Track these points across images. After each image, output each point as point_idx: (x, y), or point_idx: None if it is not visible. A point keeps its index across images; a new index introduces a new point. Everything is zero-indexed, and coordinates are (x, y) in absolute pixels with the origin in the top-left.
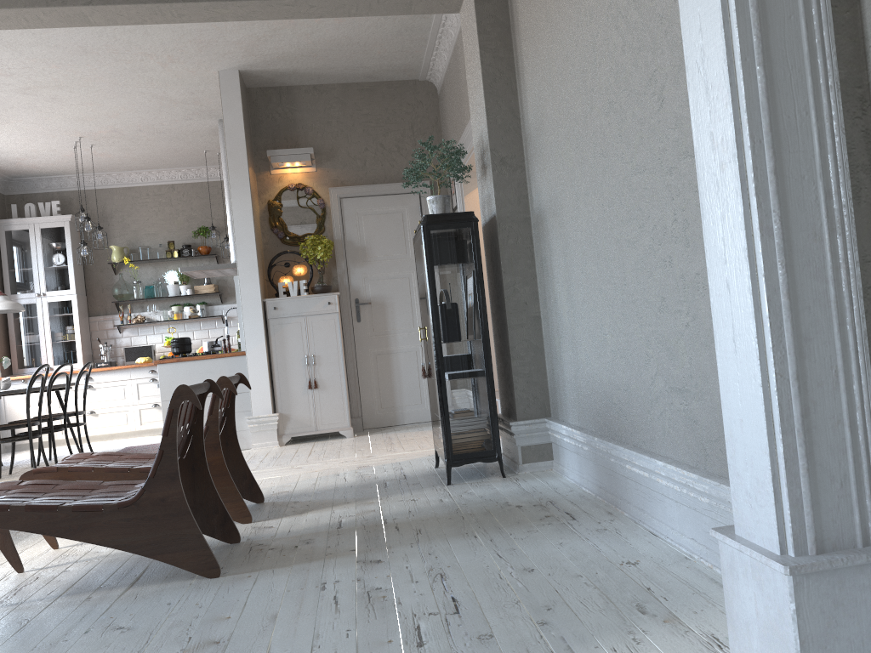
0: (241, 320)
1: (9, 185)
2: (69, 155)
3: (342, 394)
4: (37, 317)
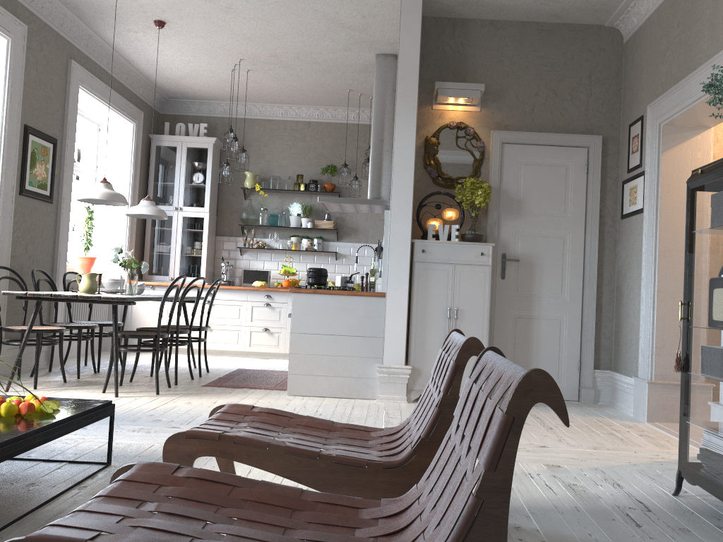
0: (385, 259)
1: (165, 105)
2: (224, 79)
3: None
4: (172, 229)
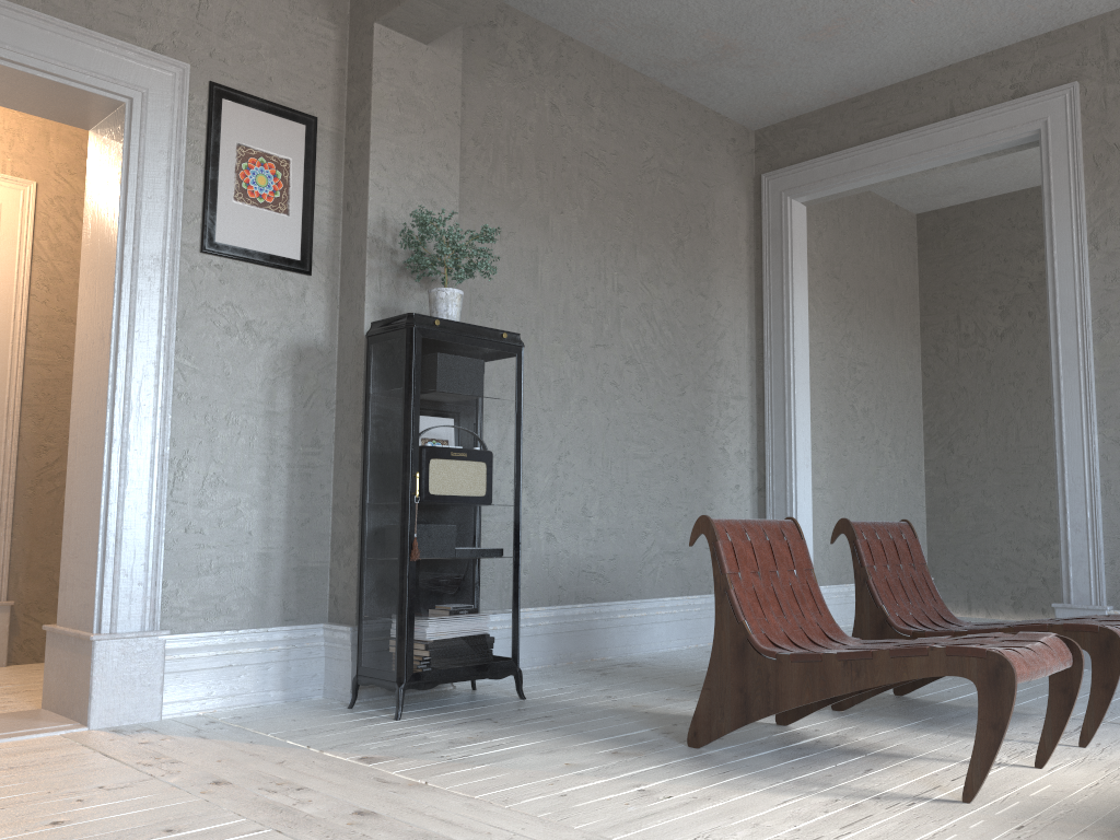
0: None
1: None
2: None
3: None
4: None
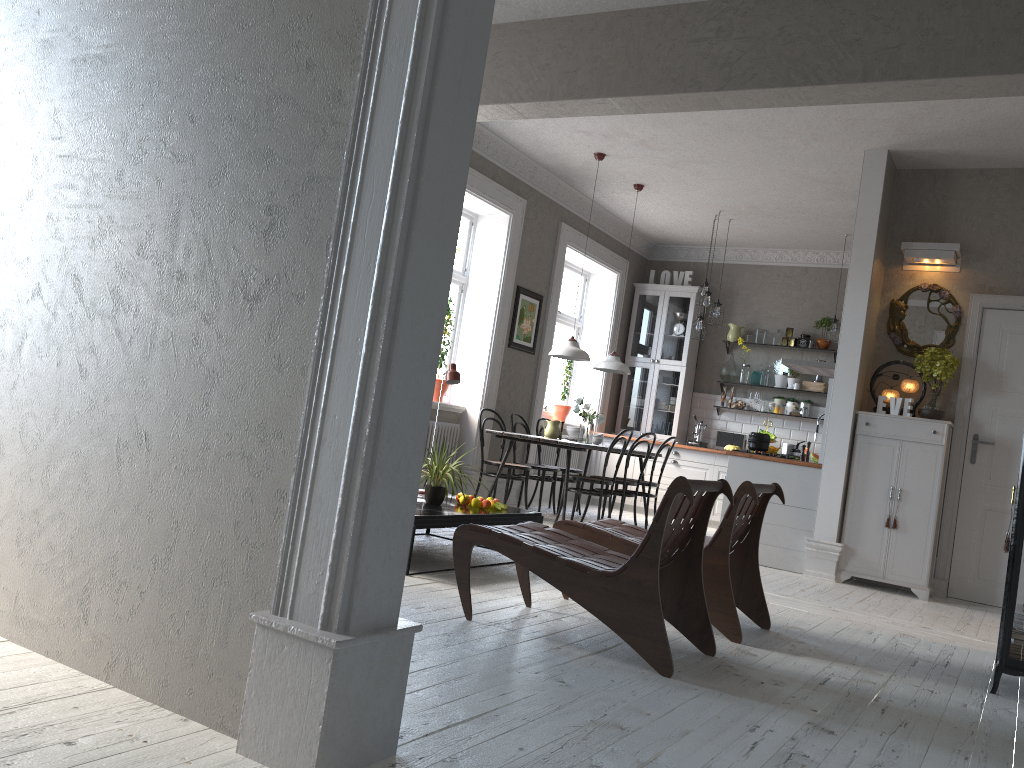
0: (825, 429)
1: (654, 251)
2: (708, 227)
3: (925, 544)
4: (647, 382)
